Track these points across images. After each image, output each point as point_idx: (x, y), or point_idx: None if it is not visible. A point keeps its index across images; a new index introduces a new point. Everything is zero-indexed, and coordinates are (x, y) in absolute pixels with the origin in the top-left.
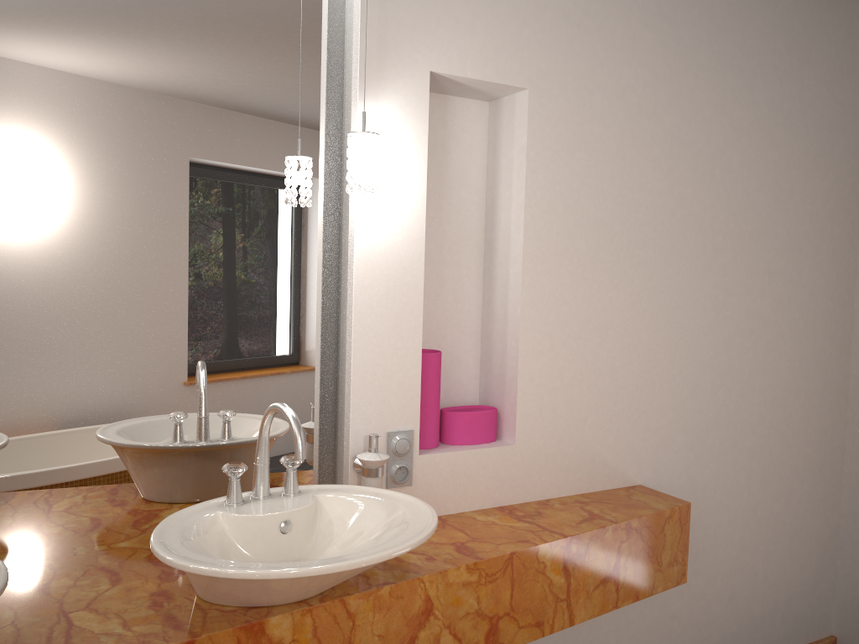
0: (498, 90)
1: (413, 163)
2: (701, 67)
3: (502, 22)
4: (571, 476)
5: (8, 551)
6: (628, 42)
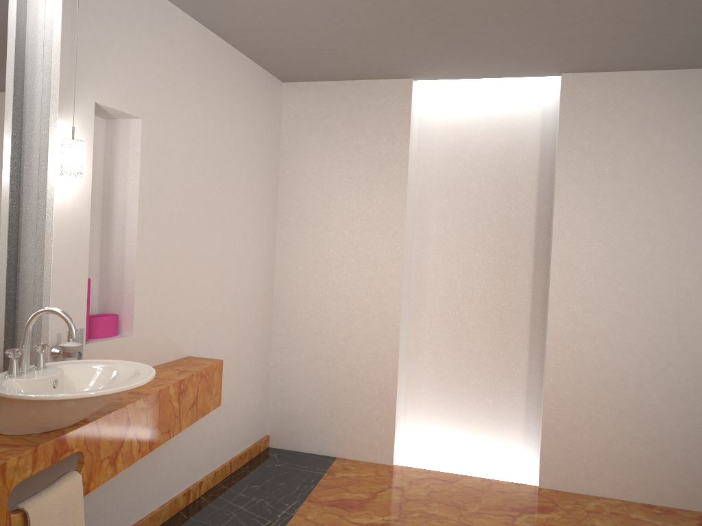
0: (121, 116)
1: (86, 158)
2: (216, 115)
3: (130, 77)
4: (159, 353)
5: None
6: (186, 97)
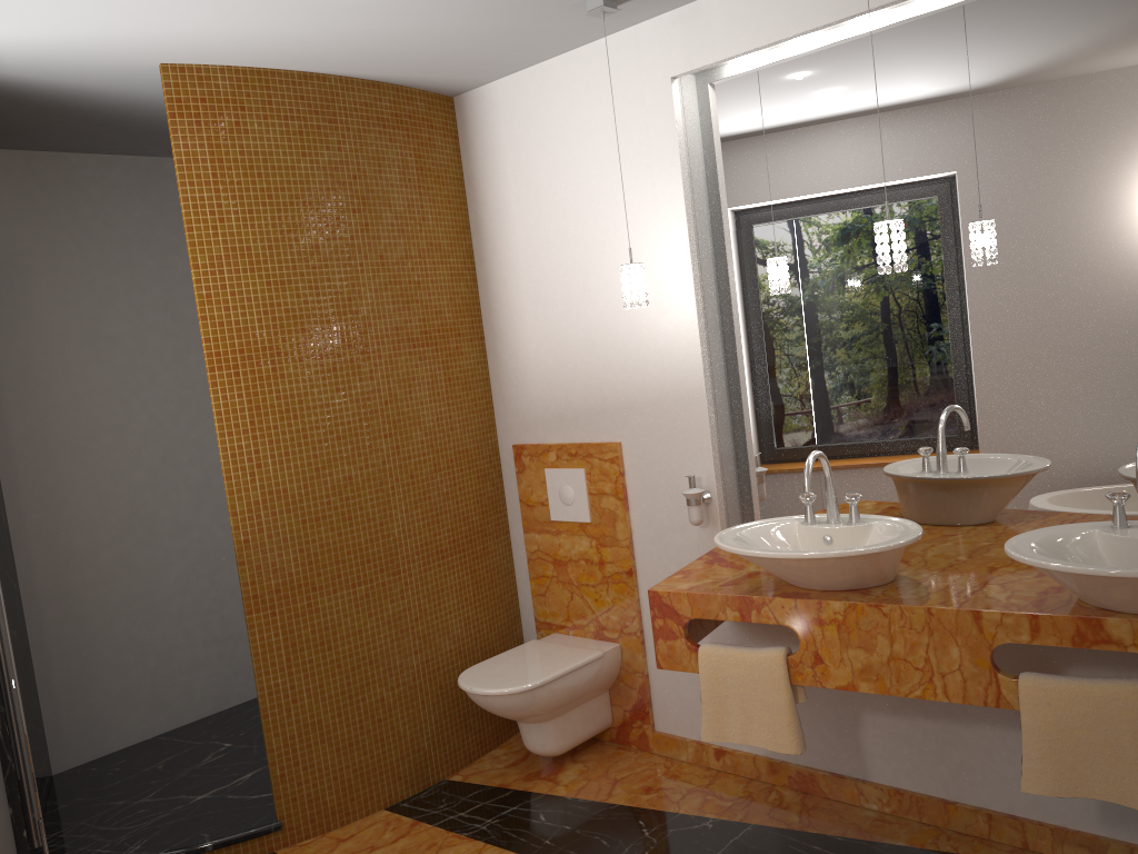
0: None
1: None
2: None
3: None
4: None
5: (993, 544)
6: None
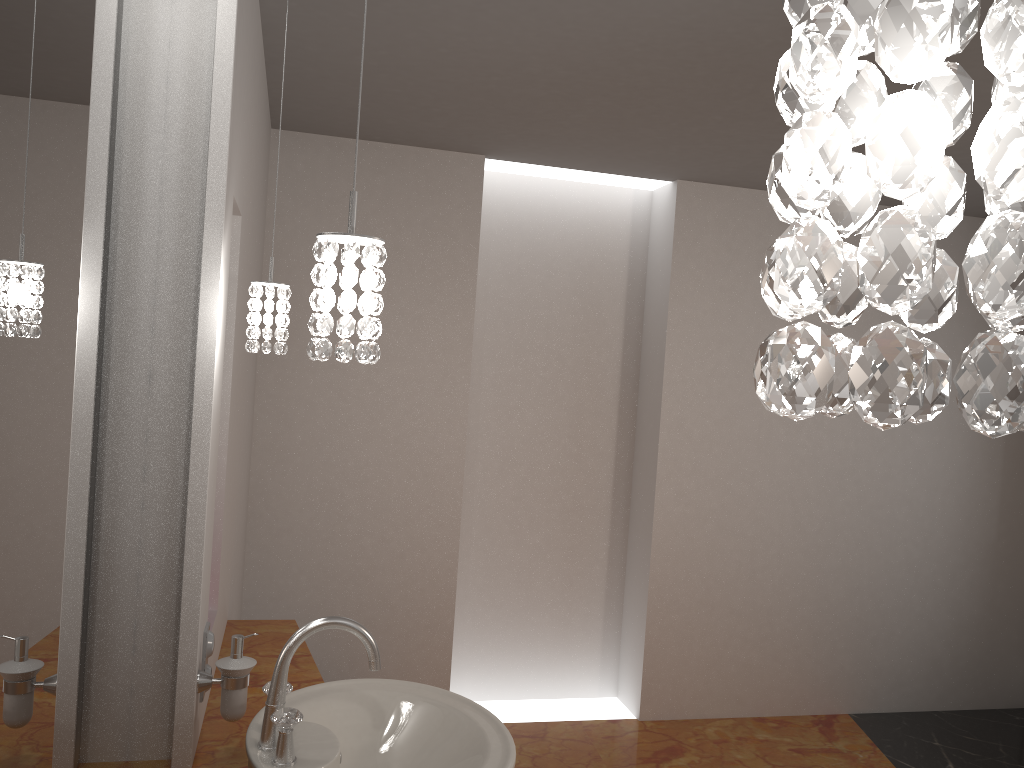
0: None
1: (225, 303)
2: (256, 195)
3: (243, 142)
4: (221, 629)
5: None
6: (252, 169)
